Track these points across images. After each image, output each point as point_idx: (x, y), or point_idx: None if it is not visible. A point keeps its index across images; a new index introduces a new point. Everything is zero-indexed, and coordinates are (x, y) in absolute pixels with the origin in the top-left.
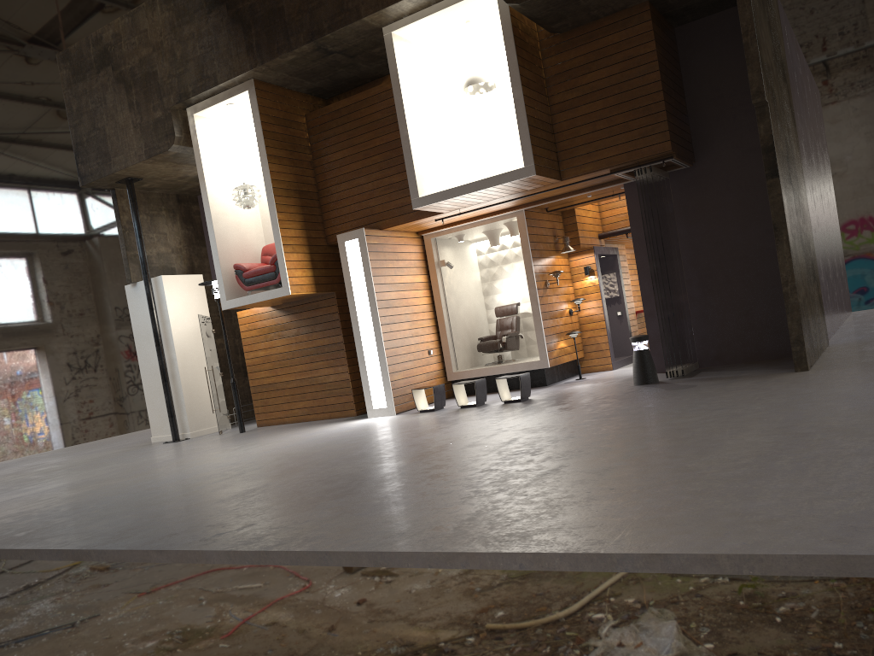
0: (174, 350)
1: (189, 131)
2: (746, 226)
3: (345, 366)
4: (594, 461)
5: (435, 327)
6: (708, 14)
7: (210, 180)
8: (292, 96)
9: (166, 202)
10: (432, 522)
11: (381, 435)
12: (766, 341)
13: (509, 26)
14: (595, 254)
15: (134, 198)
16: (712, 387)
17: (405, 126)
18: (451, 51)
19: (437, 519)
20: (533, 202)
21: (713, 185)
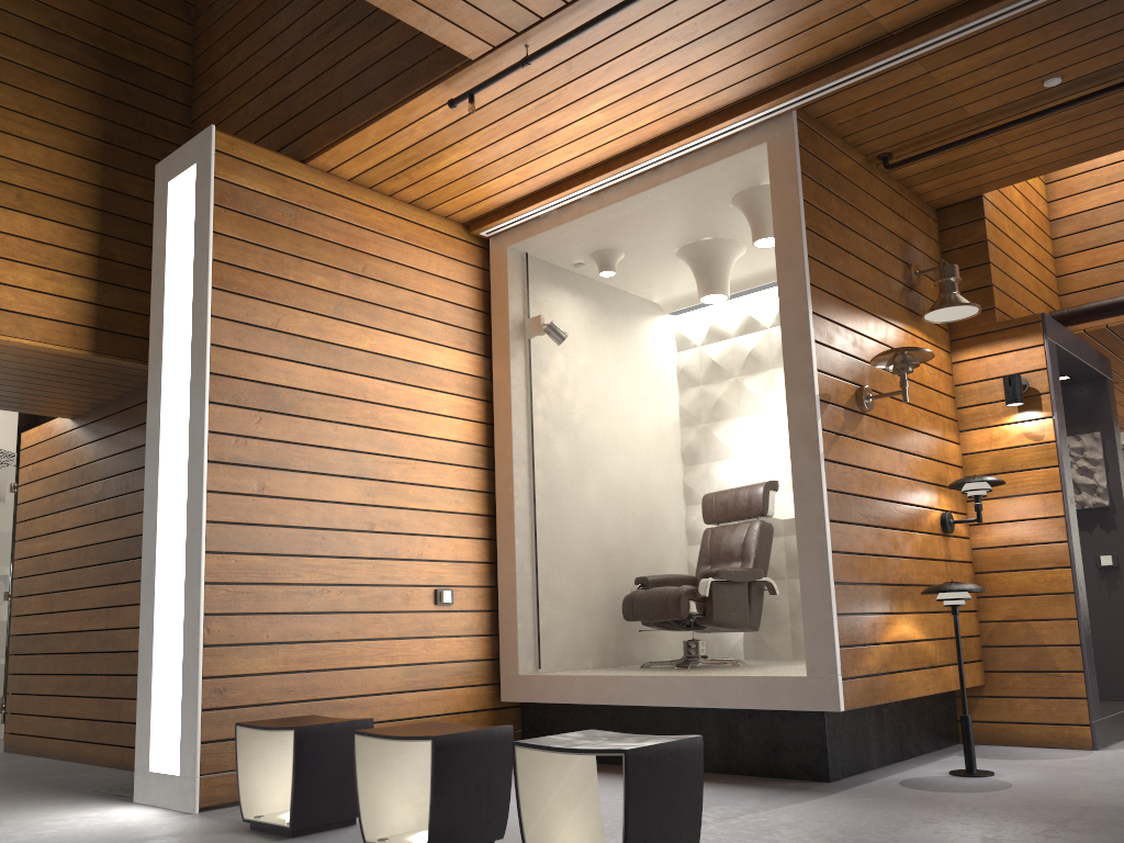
0: None
1: None
2: None
3: None
4: None
5: (486, 521)
6: None
7: None
8: None
9: None
10: None
11: None
12: None
13: None
14: (1047, 341)
15: None
16: None
17: None
18: None
19: None
20: (831, 63)
21: None
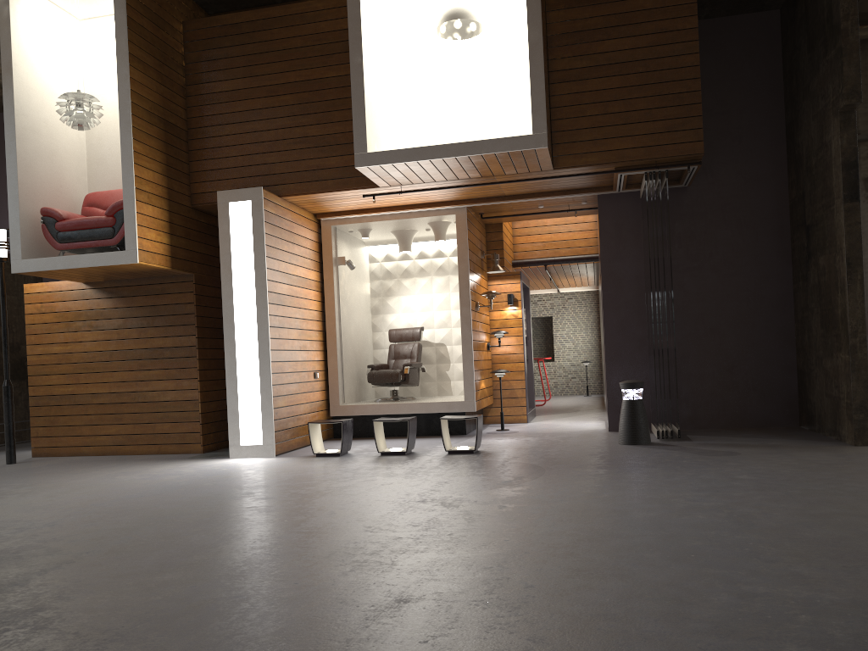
0: None
1: None
2: (741, 267)
3: (194, 380)
4: None
5: (323, 343)
6: (725, 14)
7: (20, 77)
8: None
9: None
10: None
11: (308, 489)
12: (751, 405)
13: None
14: (521, 281)
15: None
16: (775, 456)
17: (360, 52)
18: None
19: None
20: (484, 198)
21: (706, 214)
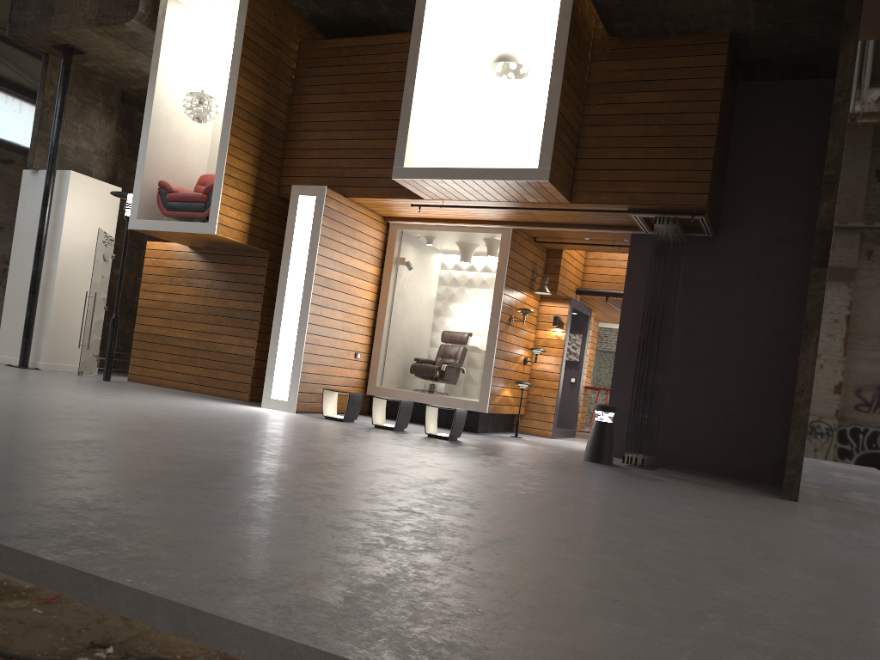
0: (57, 261)
1: (157, 12)
2: (753, 321)
3: (253, 340)
4: (568, 543)
5: (371, 330)
6: (780, 78)
7: (163, 76)
8: (291, 15)
9: (106, 95)
10: (308, 573)
11: (271, 428)
12: (739, 455)
13: (570, 3)
14: (570, 307)
15: (67, 71)
16: (685, 488)
17: (413, 82)
18: (487, 26)
19: (318, 571)
20: (526, 222)
21: (729, 265)
